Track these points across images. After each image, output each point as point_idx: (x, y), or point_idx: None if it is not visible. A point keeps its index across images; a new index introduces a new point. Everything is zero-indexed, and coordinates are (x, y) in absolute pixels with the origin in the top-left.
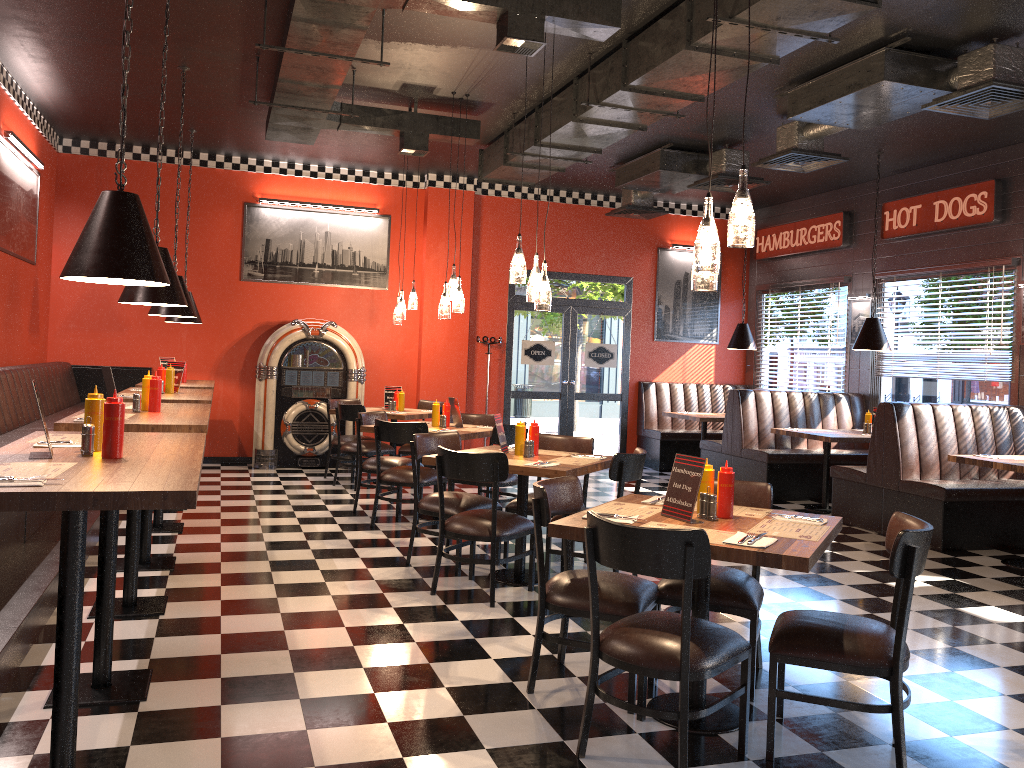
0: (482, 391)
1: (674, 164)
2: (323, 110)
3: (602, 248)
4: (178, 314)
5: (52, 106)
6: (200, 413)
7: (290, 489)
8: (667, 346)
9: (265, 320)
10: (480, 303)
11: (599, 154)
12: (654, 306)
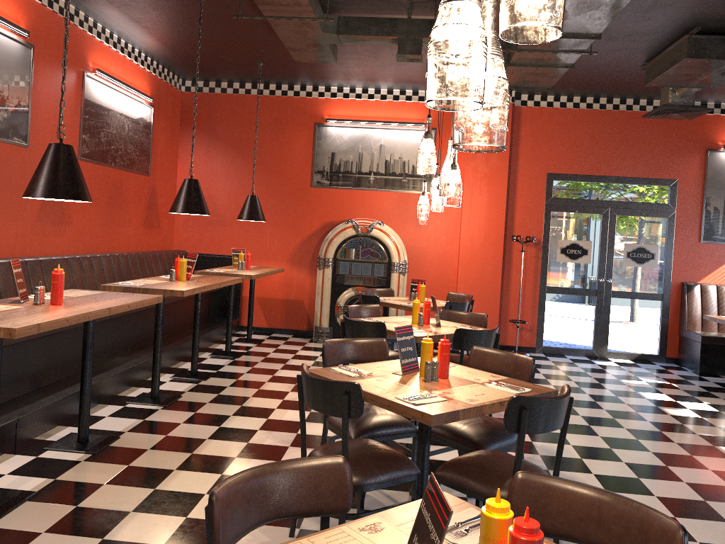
0: (518, 285)
1: (704, 51)
2: (299, 17)
3: (644, 151)
4: (187, 212)
5: (152, 51)
6: (92, 308)
7: (316, 366)
8: (715, 248)
9: (330, 219)
10: (517, 205)
11: (622, 51)
12: (701, 208)
